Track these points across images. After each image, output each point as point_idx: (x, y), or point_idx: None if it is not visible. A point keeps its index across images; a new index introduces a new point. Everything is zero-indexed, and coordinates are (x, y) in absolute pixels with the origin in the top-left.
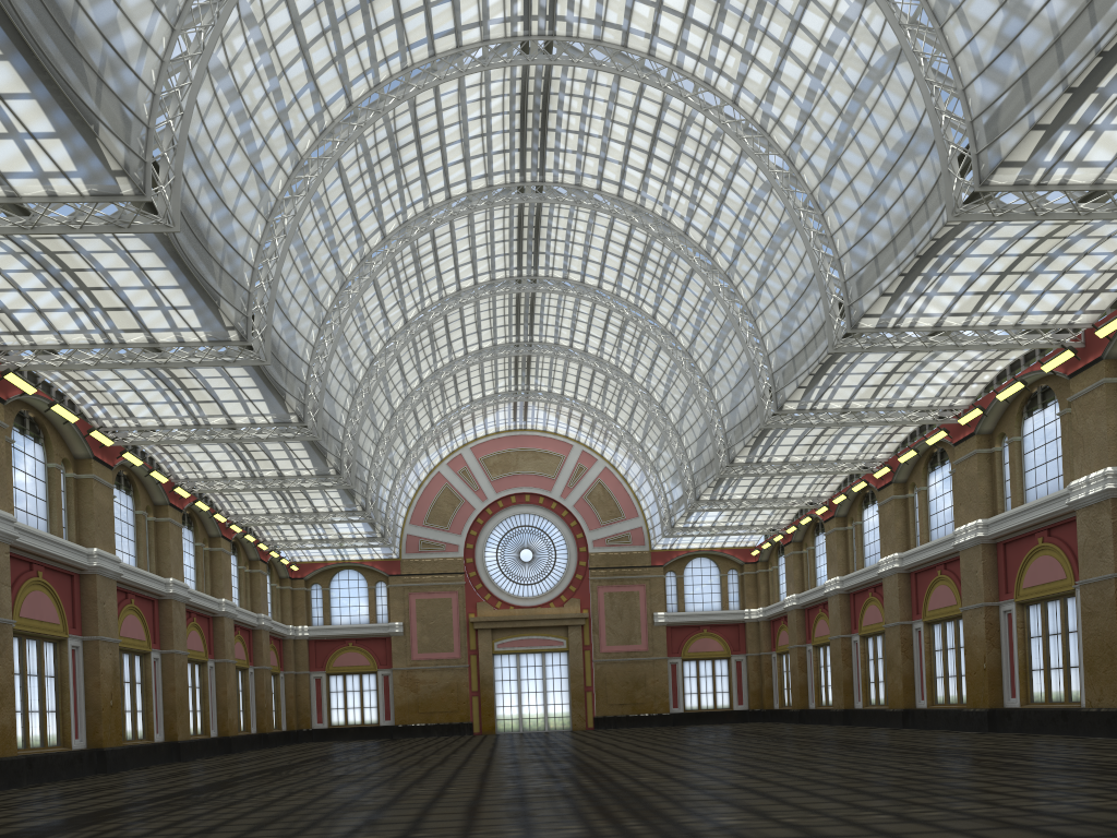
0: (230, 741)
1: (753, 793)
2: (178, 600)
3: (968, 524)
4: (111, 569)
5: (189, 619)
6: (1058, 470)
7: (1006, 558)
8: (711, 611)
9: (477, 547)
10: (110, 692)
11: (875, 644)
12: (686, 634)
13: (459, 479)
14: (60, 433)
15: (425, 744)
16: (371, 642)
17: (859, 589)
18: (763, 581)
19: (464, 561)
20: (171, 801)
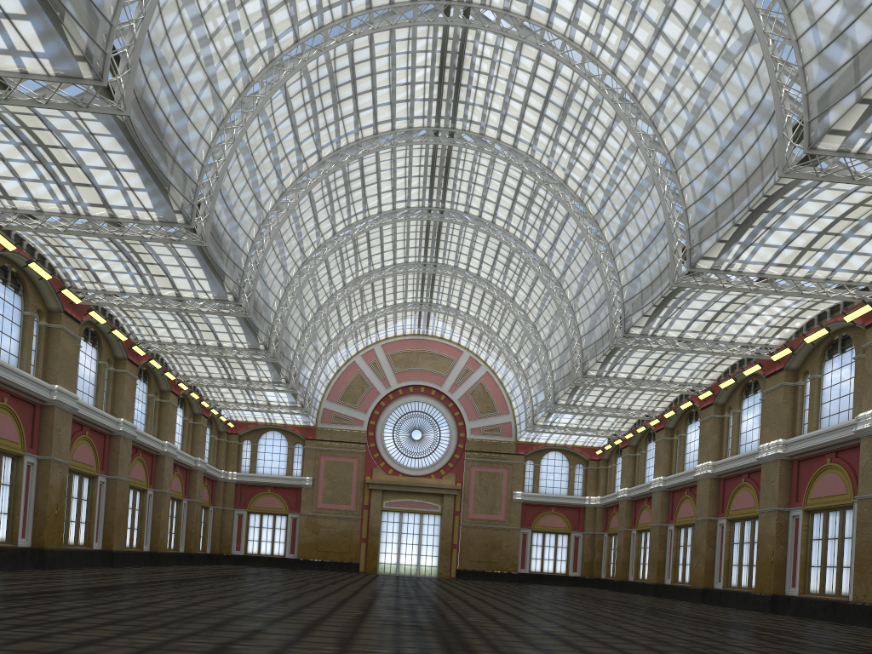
0: (159, 556)
1: (557, 640)
2: (126, 437)
3: (770, 442)
4: (69, 403)
5: (135, 454)
6: (849, 404)
7: (799, 472)
8: (559, 495)
9: (378, 424)
10: (56, 503)
11: (686, 533)
12: (537, 511)
13: (370, 369)
14: (37, 288)
15: (316, 575)
16: (286, 490)
17: (677, 488)
18: (602, 475)
19: (366, 434)
20: (68, 594)
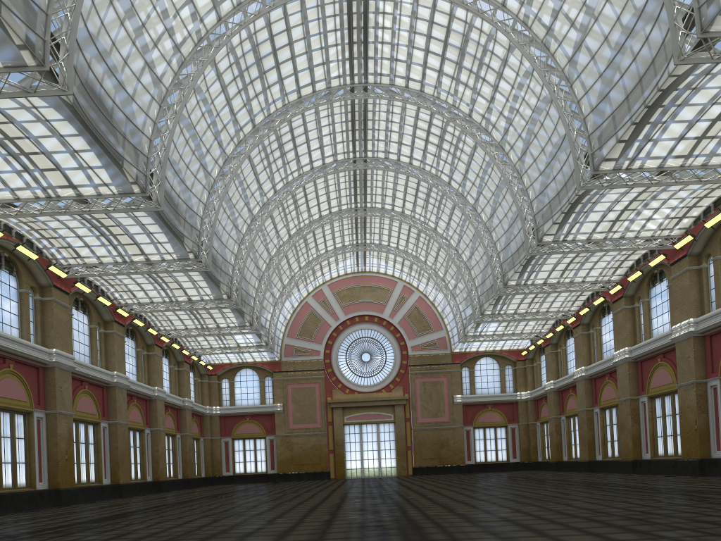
0: (161, 484)
1: (516, 526)
2: (120, 387)
3: (682, 322)
4: (67, 363)
5: (130, 400)
6: None
7: (712, 346)
8: (494, 394)
9: (332, 352)
10: (66, 449)
11: (611, 414)
12: (476, 410)
13: (320, 306)
14: (29, 268)
15: (293, 486)
16: (261, 417)
17: (598, 375)
18: (529, 372)
19: (323, 361)
20: (67, 529)
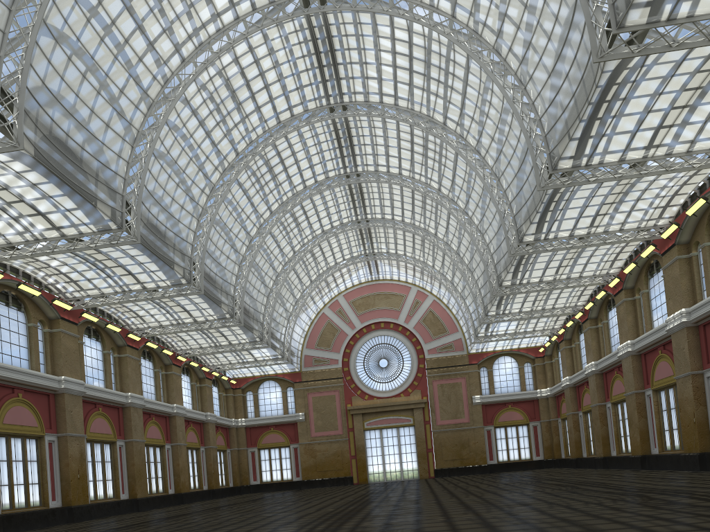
0: (182, 496)
1: None
2: (135, 407)
3: (675, 313)
4: (76, 389)
5: (149, 418)
6: None
7: (706, 336)
8: (513, 392)
9: (350, 360)
10: (78, 469)
11: (622, 408)
12: (496, 409)
13: (337, 316)
14: (36, 304)
15: (307, 493)
16: (285, 426)
17: (608, 369)
18: (548, 369)
19: (342, 370)
20: None
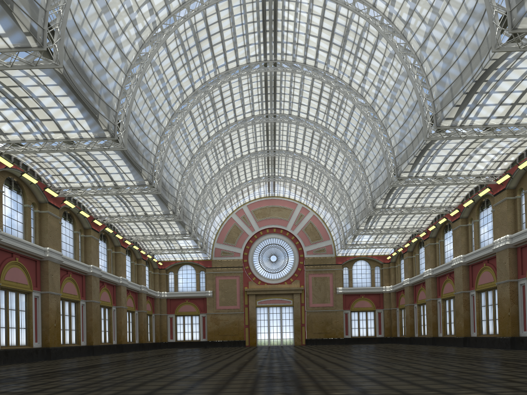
0: (122, 346)
1: (365, 378)
2: (95, 276)
3: (501, 237)
4: (56, 258)
5: (102, 285)
6: None
7: (522, 255)
8: (366, 287)
9: (249, 254)
10: (54, 319)
11: (449, 303)
12: (353, 298)
13: (241, 221)
14: (31, 190)
15: (218, 350)
16: (197, 300)
17: (441, 275)
18: (392, 272)
19: (242, 261)
20: (52, 374)
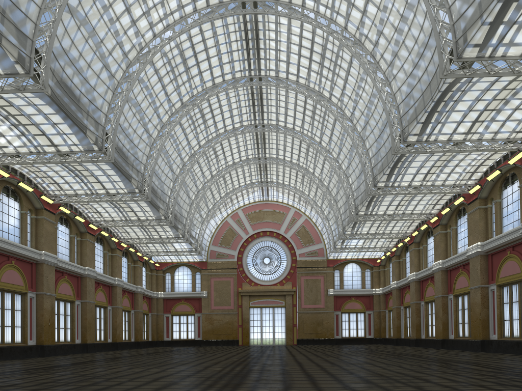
0: (117, 344)
1: (306, 377)
2: (90, 277)
3: (473, 244)
4: (51, 261)
5: (98, 286)
6: (518, 216)
7: (492, 262)
8: (356, 289)
9: (243, 256)
10: (49, 318)
11: (431, 306)
12: (343, 300)
13: (236, 224)
14: (28, 197)
15: (208, 349)
16: (192, 300)
17: (424, 279)
18: (382, 275)
19: (237, 263)
20: (35, 370)
